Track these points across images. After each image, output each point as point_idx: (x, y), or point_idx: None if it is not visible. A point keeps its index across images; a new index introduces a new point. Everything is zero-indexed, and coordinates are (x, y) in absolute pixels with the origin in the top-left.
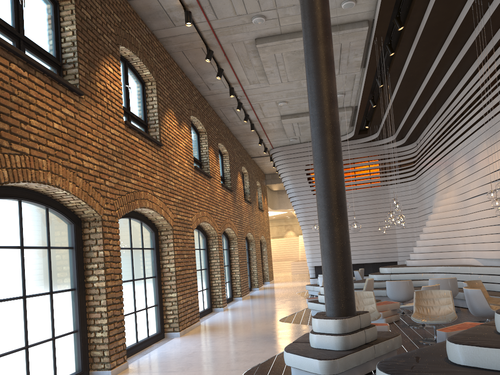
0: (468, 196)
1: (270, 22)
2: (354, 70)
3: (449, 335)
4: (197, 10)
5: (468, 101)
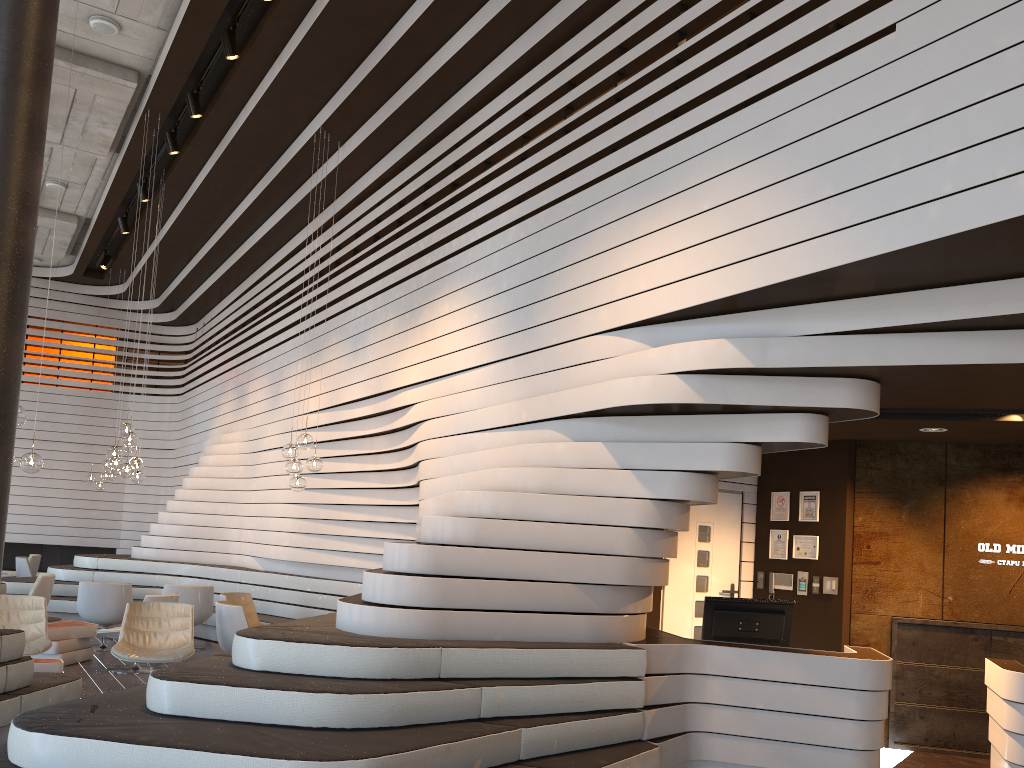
0: (261, 445)
1: None
2: (96, 150)
3: None
4: None
5: (290, 284)
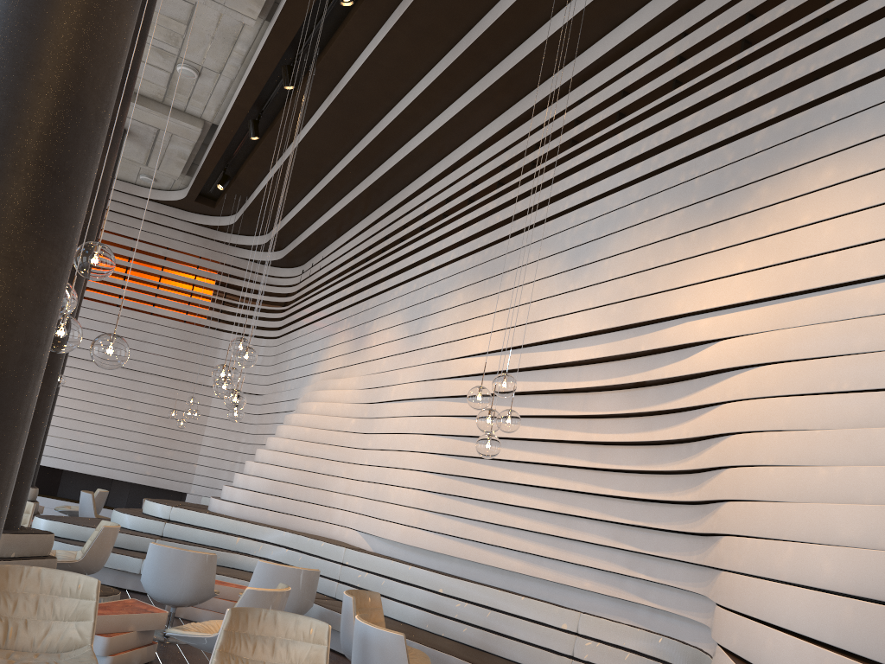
0: (385, 395)
1: None
2: (246, 9)
3: None
4: None
5: (443, 206)
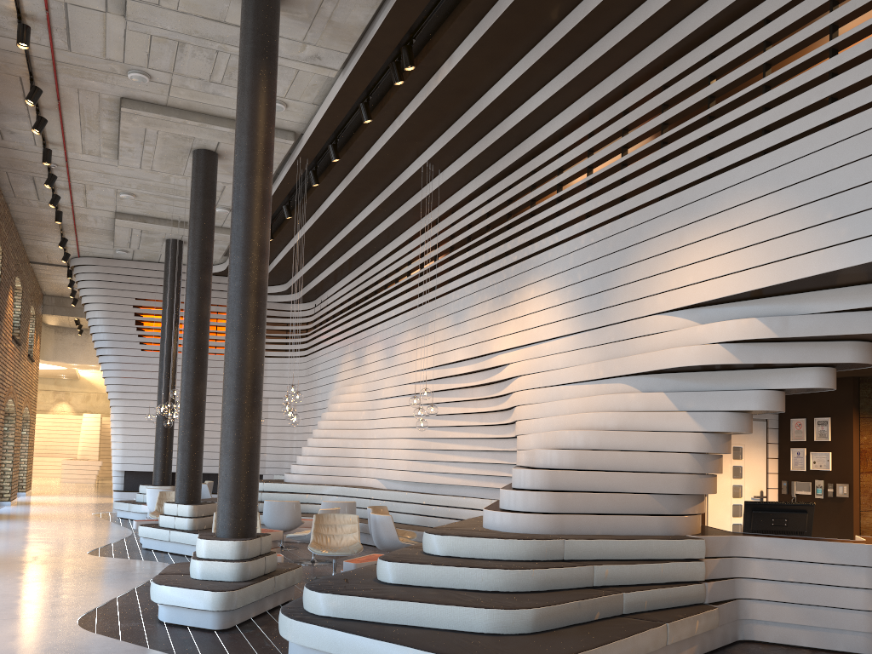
0: (379, 395)
1: (156, 85)
2: None
3: (359, 566)
4: (40, 28)
5: (395, 272)
